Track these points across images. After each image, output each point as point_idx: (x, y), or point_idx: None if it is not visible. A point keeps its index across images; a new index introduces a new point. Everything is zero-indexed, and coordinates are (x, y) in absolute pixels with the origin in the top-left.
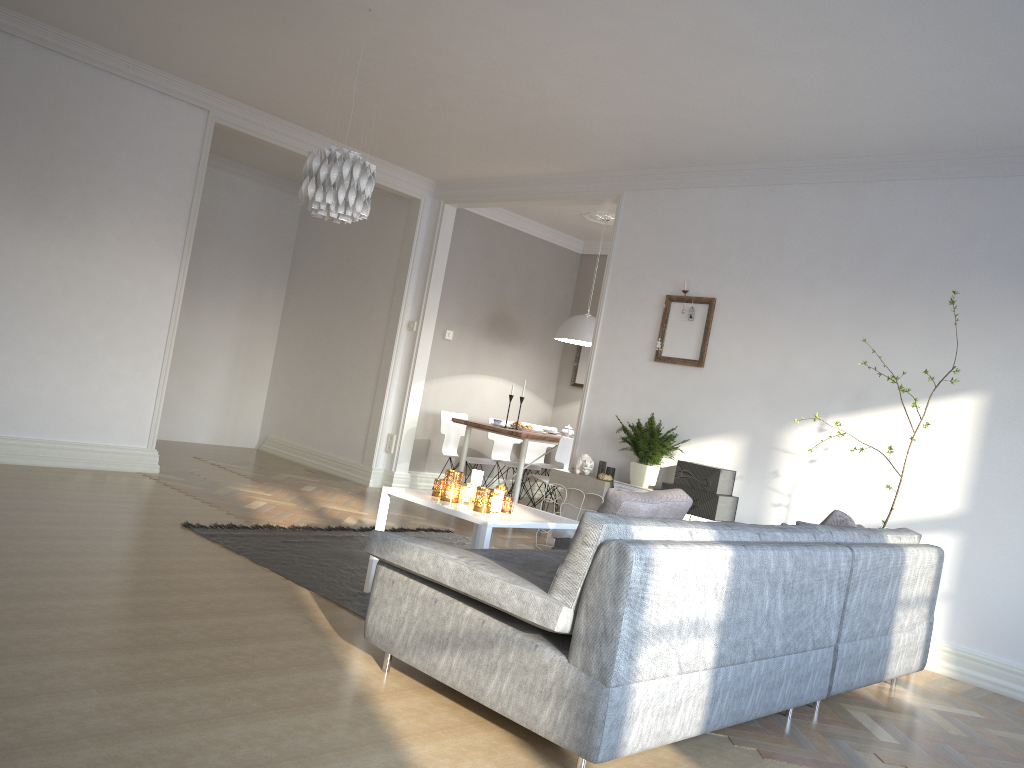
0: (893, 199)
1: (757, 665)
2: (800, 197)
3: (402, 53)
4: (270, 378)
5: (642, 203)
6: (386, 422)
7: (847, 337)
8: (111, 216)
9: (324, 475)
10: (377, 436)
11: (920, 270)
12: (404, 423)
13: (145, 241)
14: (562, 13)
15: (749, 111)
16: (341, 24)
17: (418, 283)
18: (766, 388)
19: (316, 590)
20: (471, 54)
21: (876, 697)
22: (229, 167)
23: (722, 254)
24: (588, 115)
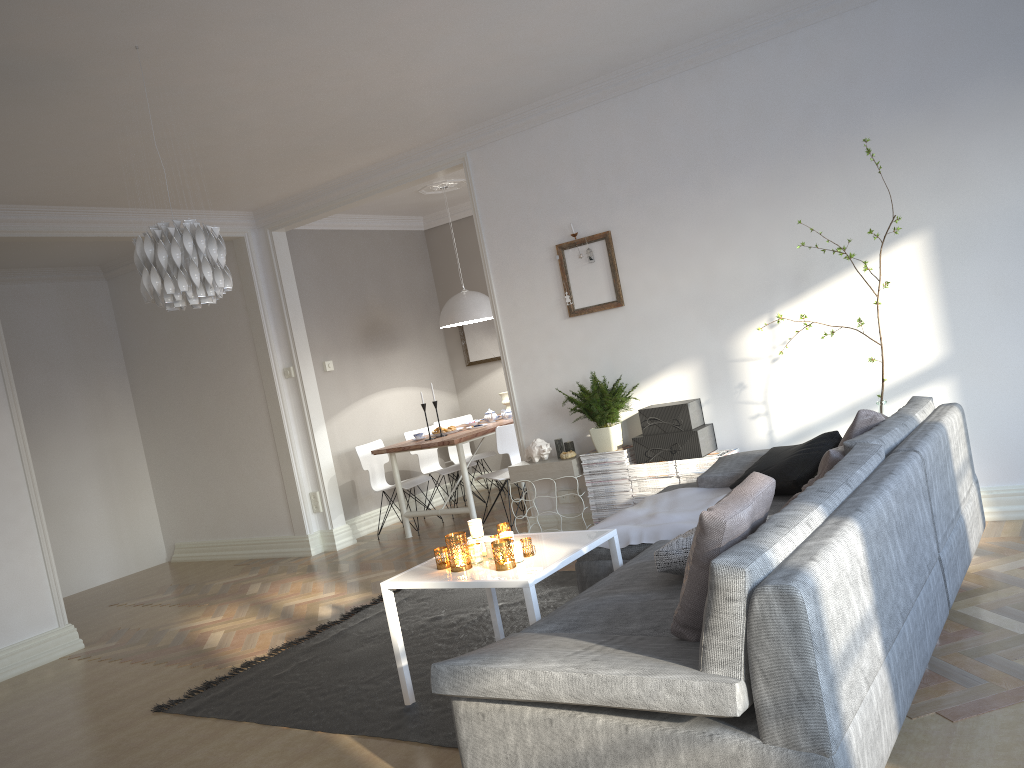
0: (758, 66)
1: (907, 626)
2: (659, 96)
3: (187, 86)
4: (152, 483)
5: (491, 159)
6: (302, 482)
7: (763, 223)
8: None
9: (258, 563)
10: (299, 500)
11: (813, 129)
12: (322, 476)
13: None
14: None
15: (591, 23)
16: (104, 76)
17: (277, 325)
18: (699, 304)
19: (356, 731)
20: (270, 60)
21: (964, 580)
22: (11, 277)
23: (599, 183)
24: (414, 85)
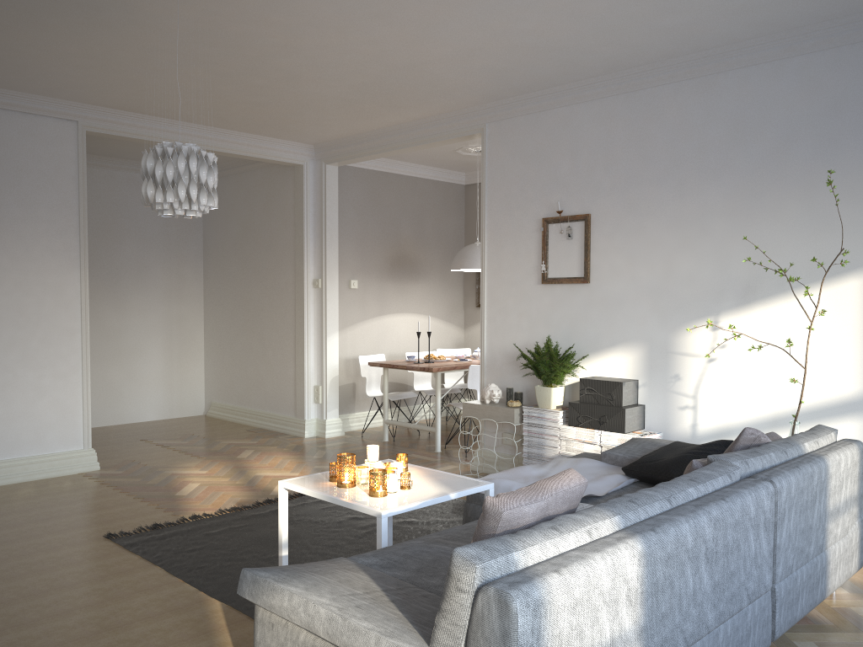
0: (750, 86)
1: None
2: (656, 100)
3: (229, 31)
4: (204, 349)
5: (504, 133)
6: (310, 376)
7: (726, 232)
8: (1, 240)
9: (264, 433)
10: (304, 390)
11: (789, 153)
12: (326, 374)
13: (40, 257)
14: None
15: (588, 24)
16: (158, 14)
17: (315, 242)
18: (654, 294)
19: (228, 600)
20: (296, 19)
21: (820, 612)
22: (126, 166)
23: (589, 169)
24: (431, 58)
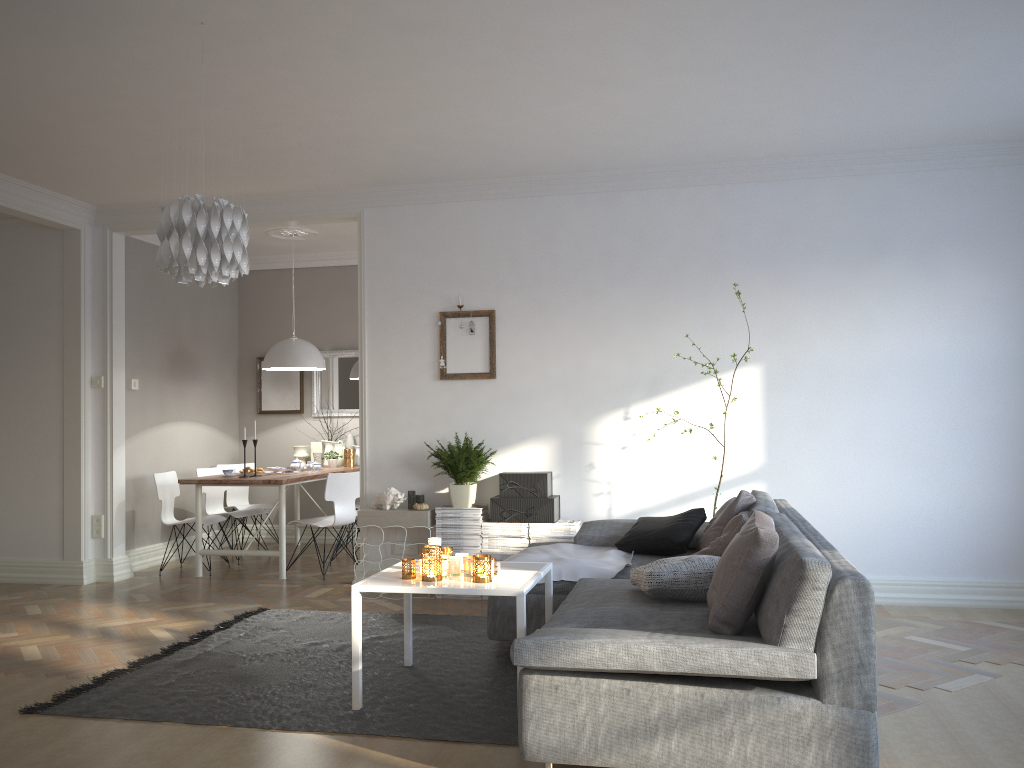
0: (649, 206)
1: None
2: (561, 207)
3: (197, 71)
4: None
5: (389, 220)
6: (88, 502)
7: (633, 332)
8: None
9: (11, 587)
10: (80, 522)
11: (686, 267)
12: (113, 498)
13: None
14: (450, 41)
15: (554, 133)
16: (139, 36)
17: (94, 330)
18: (565, 389)
19: (319, 728)
20: (294, 75)
21: None
22: None
23: (492, 266)
24: (377, 136)
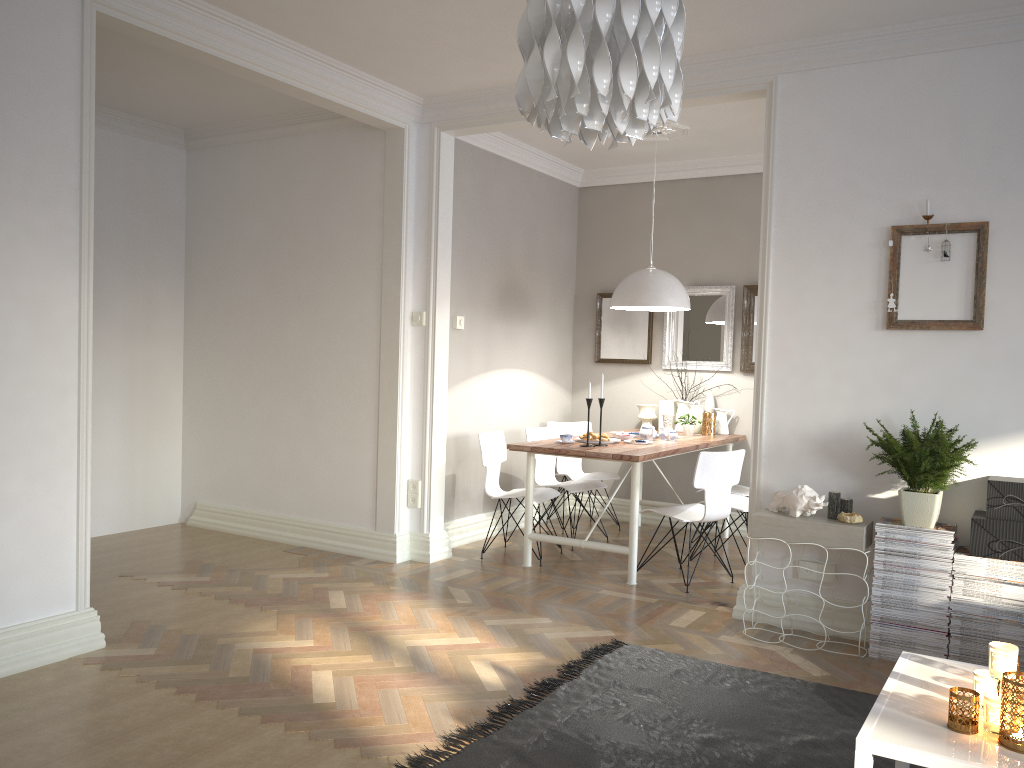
0: None
1: None
2: None
3: None
4: (183, 419)
5: (816, 90)
6: (404, 465)
7: None
8: None
9: (319, 556)
10: (395, 487)
11: None
12: (431, 462)
13: (9, 243)
14: None
15: None
16: None
17: (416, 254)
18: None
19: None
20: None
21: None
22: None
23: (988, 152)
24: None
